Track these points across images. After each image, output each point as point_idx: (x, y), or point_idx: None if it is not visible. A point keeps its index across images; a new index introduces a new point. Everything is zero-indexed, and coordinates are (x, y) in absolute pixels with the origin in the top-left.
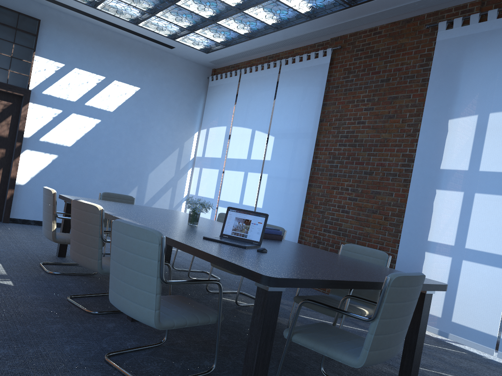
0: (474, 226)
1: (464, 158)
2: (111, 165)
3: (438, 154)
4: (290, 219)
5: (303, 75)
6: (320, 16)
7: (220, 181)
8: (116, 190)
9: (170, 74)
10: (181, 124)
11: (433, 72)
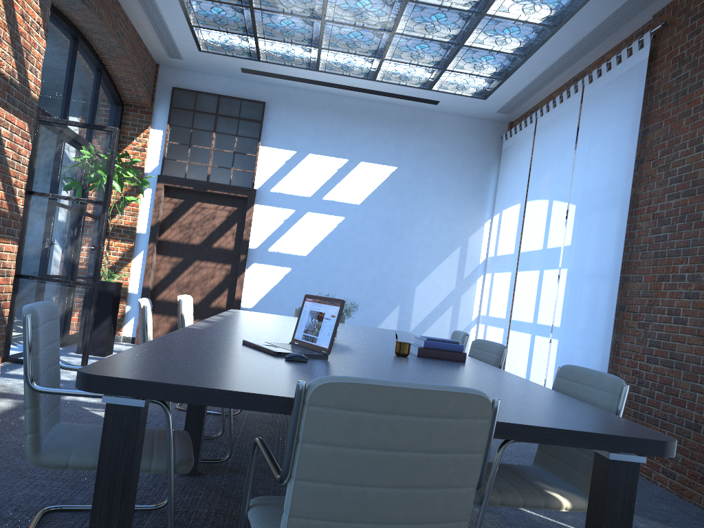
0: None
1: None
2: (360, 277)
3: None
4: (595, 342)
5: (612, 91)
6: None
7: (512, 290)
8: (368, 311)
9: (441, 141)
10: (461, 211)
11: None
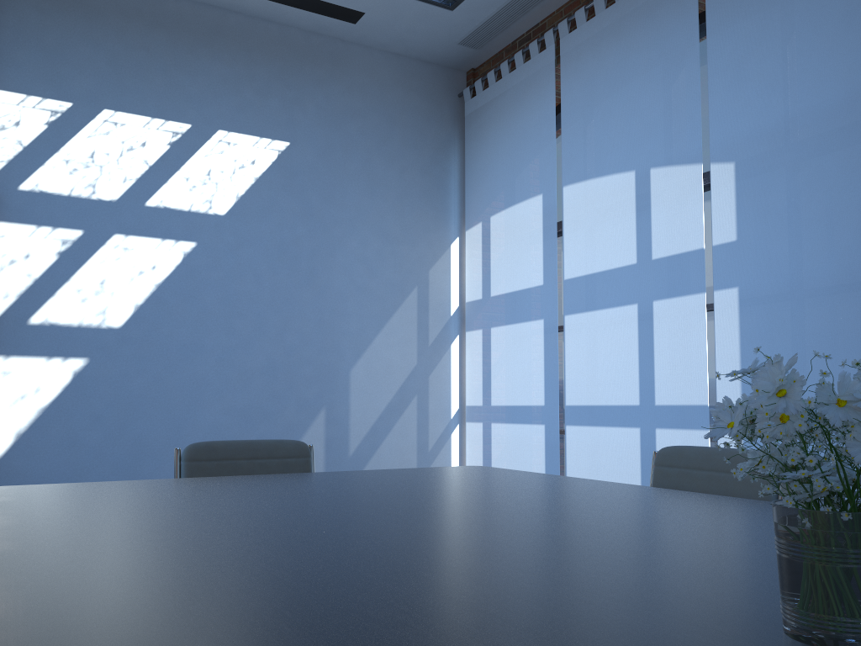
0: None
1: None
2: (242, 362)
3: None
4: None
5: None
6: None
7: (557, 350)
8: (268, 429)
9: (363, 97)
10: (411, 224)
11: None
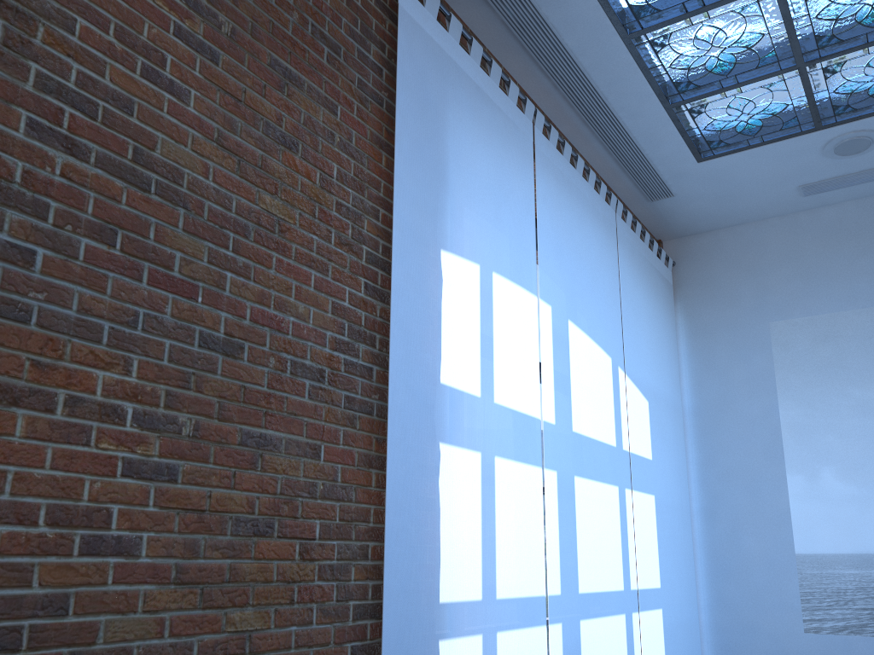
0: (503, 540)
1: (474, 365)
2: None
3: (433, 338)
4: None
5: None
6: None
7: None
8: None
9: None
10: None
11: (402, 89)
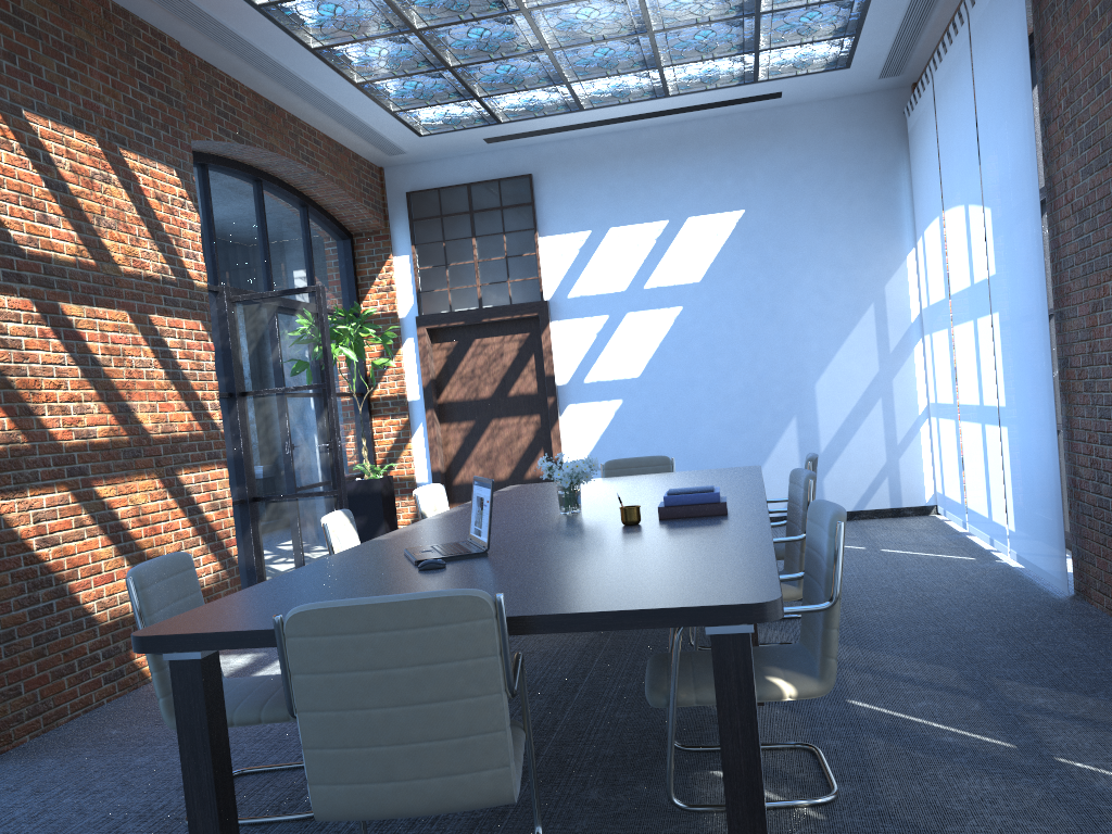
0: None
1: None
2: (725, 388)
3: None
4: (1041, 424)
5: (995, 15)
6: None
7: (952, 357)
8: (750, 436)
9: (805, 150)
10: (863, 248)
11: None
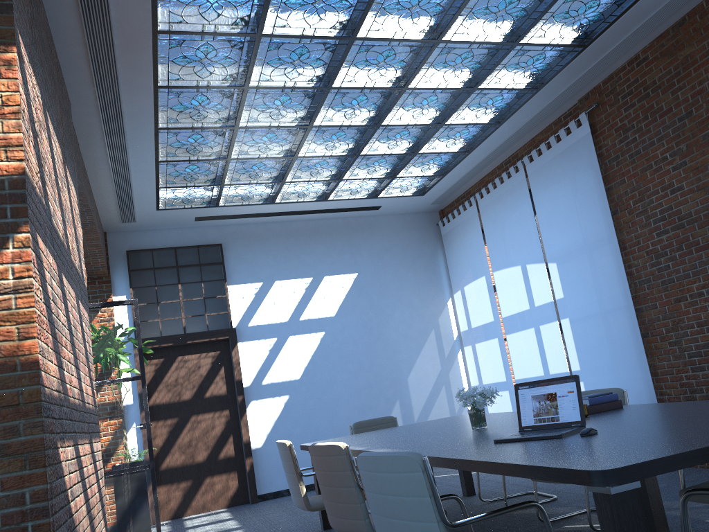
0: None
1: None
2: (355, 384)
3: None
4: (630, 371)
5: (560, 164)
6: (548, 80)
7: (506, 353)
8: (373, 414)
9: (388, 240)
10: (424, 297)
11: None
